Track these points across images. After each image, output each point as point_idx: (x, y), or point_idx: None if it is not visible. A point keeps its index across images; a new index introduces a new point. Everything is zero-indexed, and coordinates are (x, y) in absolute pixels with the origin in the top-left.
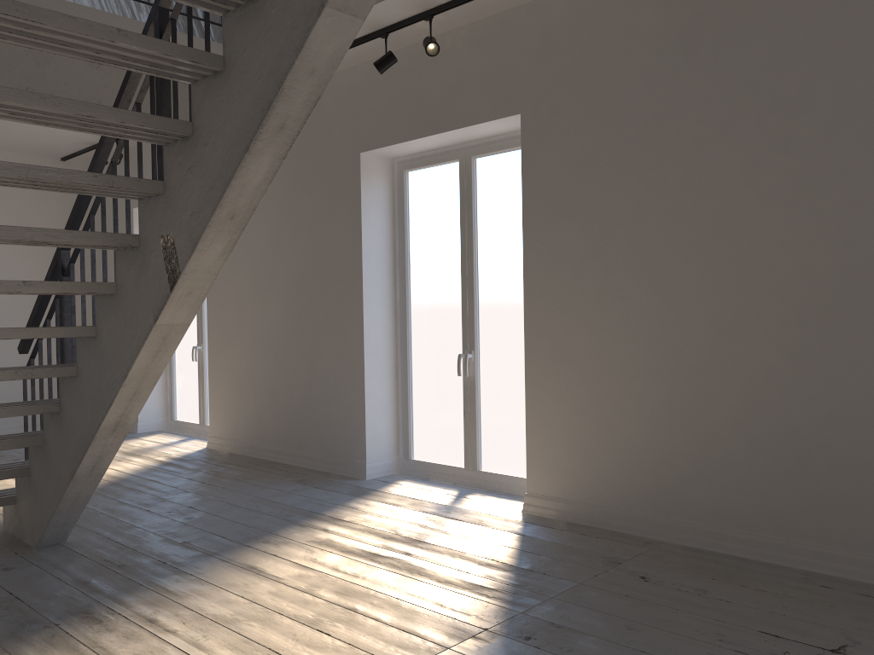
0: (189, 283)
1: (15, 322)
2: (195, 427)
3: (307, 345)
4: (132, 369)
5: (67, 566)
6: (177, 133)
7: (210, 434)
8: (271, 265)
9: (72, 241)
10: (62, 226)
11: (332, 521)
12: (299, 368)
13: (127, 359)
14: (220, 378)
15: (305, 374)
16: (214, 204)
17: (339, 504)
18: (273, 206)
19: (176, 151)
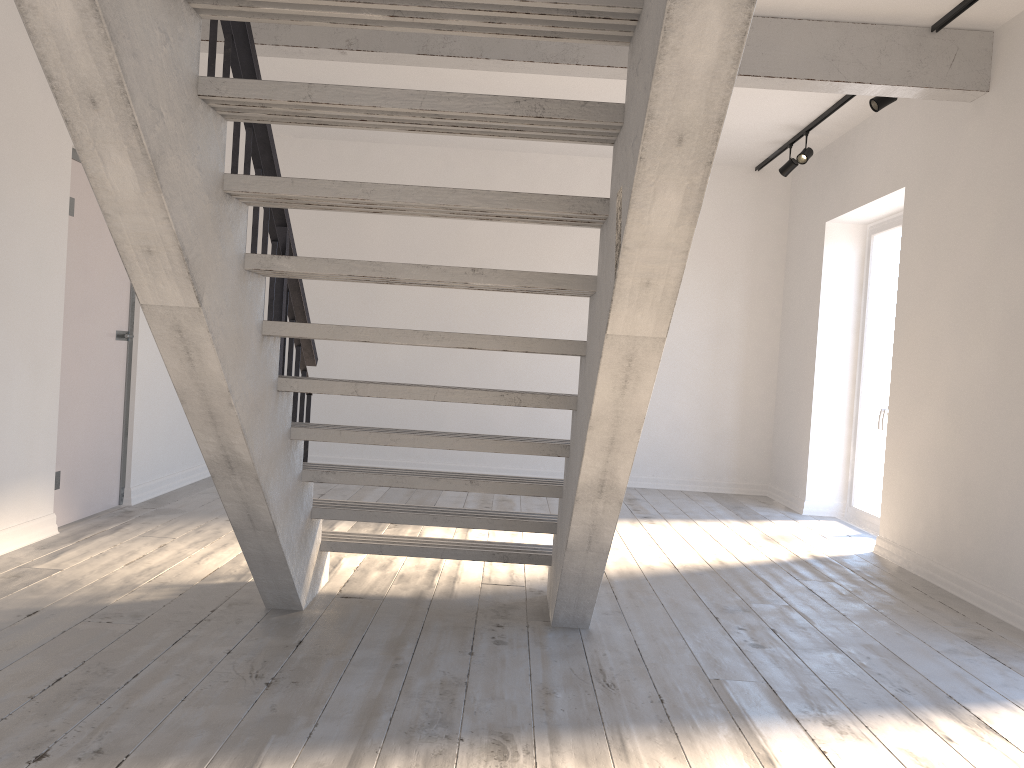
0: (640, 266)
1: (686, 361)
2: (873, 521)
3: (1023, 420)
4: (595, 404)
5: (554, 663)
6: (617, 10)
7: (879, 534)
8: (982, 289)
9: (511, 208)
10: (748, 250)
11: (973, 727)
12: (1006, 454)
13: (592, 388)
14: (899, 456)
15: (1014, 467)
16: (643, 116)
17: (1010, 699)
18: (994, 196)
19: (633, 47)
